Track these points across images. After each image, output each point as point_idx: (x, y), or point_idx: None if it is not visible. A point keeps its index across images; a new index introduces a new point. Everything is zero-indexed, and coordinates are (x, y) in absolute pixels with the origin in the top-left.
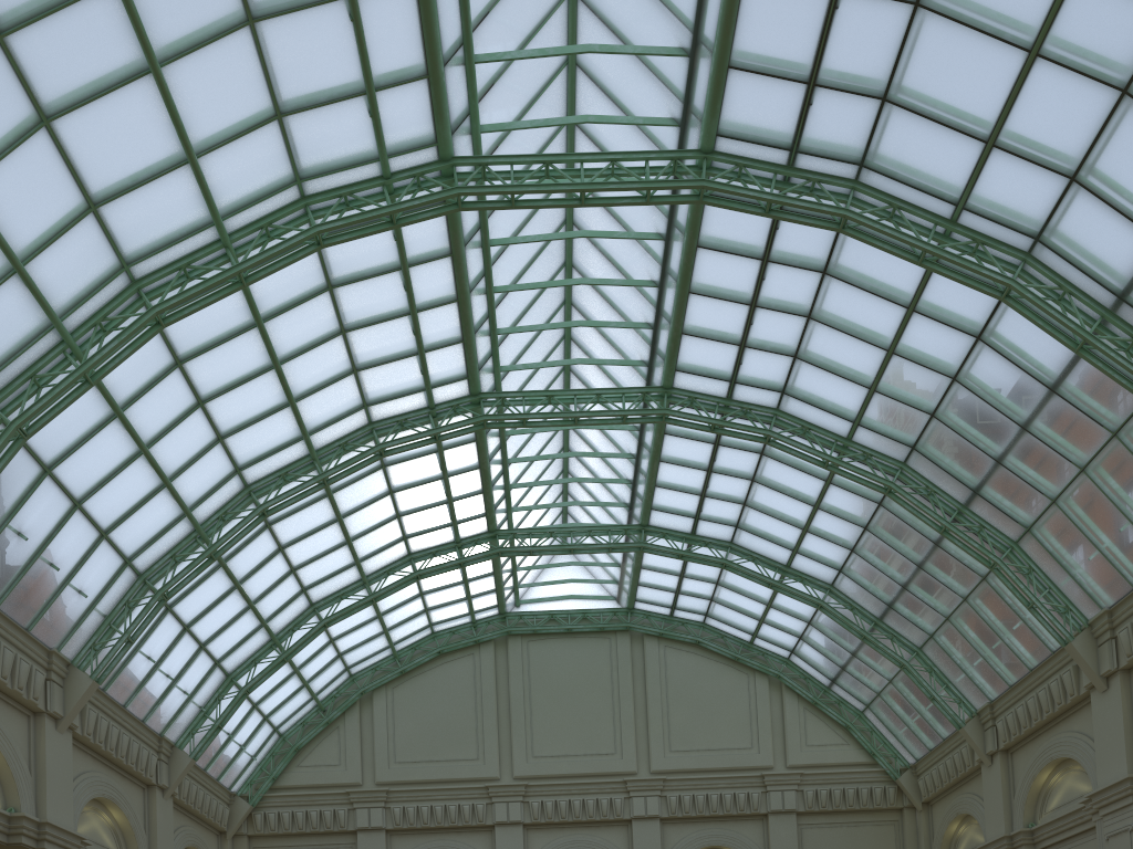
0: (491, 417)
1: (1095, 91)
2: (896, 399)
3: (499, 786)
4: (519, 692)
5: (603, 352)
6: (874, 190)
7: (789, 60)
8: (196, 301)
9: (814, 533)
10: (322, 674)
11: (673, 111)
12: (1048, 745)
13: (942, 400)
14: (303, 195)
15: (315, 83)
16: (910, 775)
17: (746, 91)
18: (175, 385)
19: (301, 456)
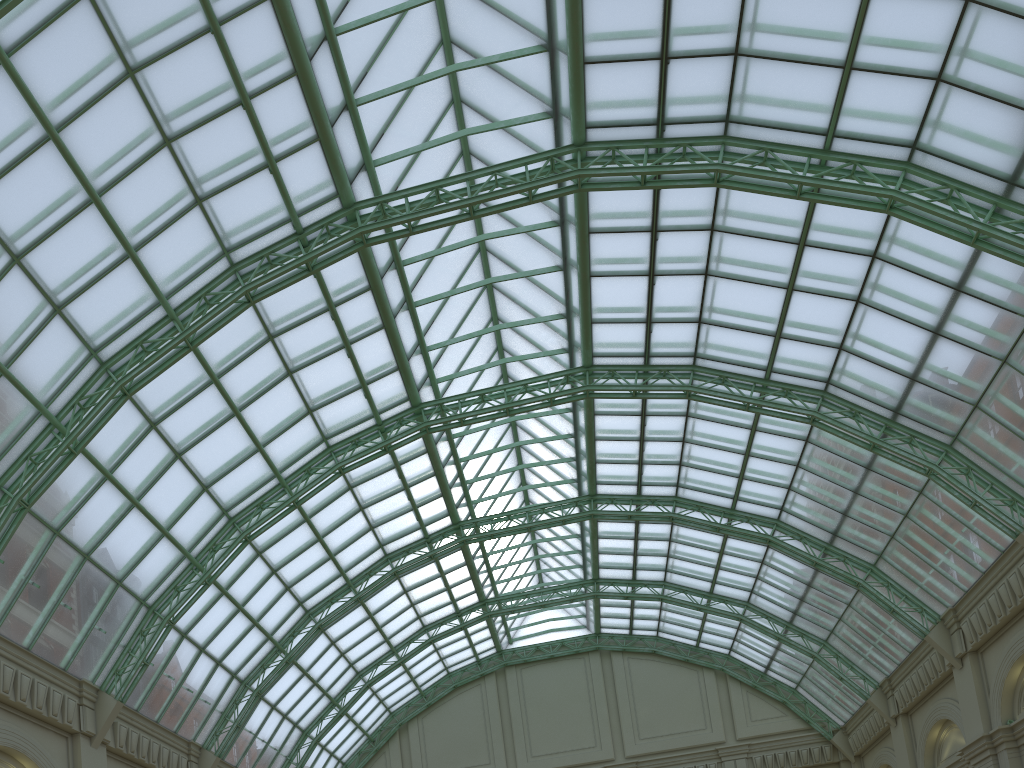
0: (468, 537)
1: (838, 302)
2: (760, 482)
3: None
4: (517, 708)
5: (546, 473)
6: (707, 369)
7: (630, 313)
8: (268, 522)
9: (725, 569)
10: (369, 717)
11: (562, 344)
12: (933, 709)
13: (793, 479)
14: (328, 445)
15: (330, 391)
16: (841, 735)
17: (606, 332)
18: (257, 566)
19: (341, 585)
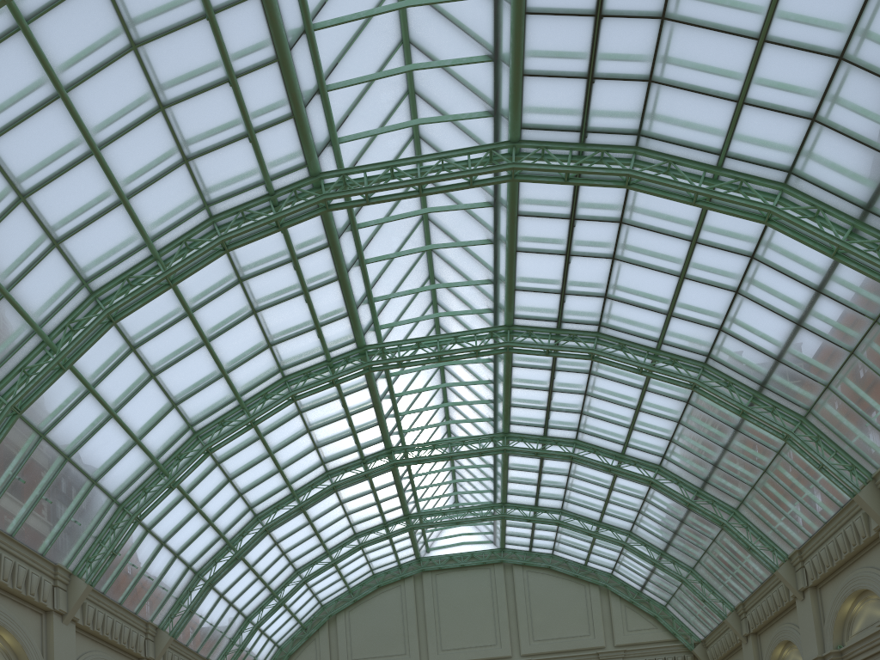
0: (399, 461)
1: (720, 292)
2: (647, 433)
3: None
4: (431, 608)
5: (467, 411)
6: (609, 336)
7: (548, 285)
8: (227, 437)
9: (613, 503)
10: (303, 608)
11: (488, 305)
12: (777, 631)
13: (674, 433)
14: (284, 375)
15: (288, 329)
16: (701, 647)
17: (526, 299)
18: (215, 474)
19: (286, 494)
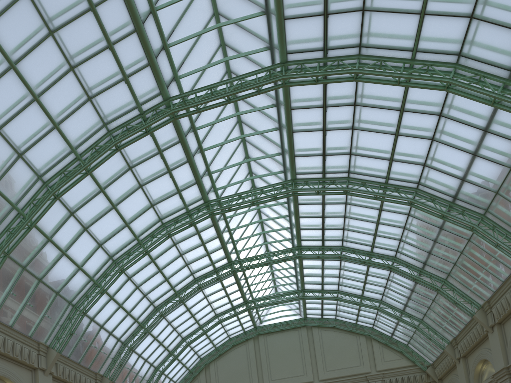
0: (236, 268)
1: (422, 141)
2: (385, 237)
3: None
4: (264, 356)
5: (276, 236)
6: (355, 178)
7: (314, 151)
8: (132, 262)
9: (368, 283)
10: (190, 360)
11: (280, 168)
12: (478, 354)
13: (402, 235)
14: (162, 223)
15: (162, 195)
16: (431, 368)
17: (302, 161)
18: (129, 284)
19: (172, 294)
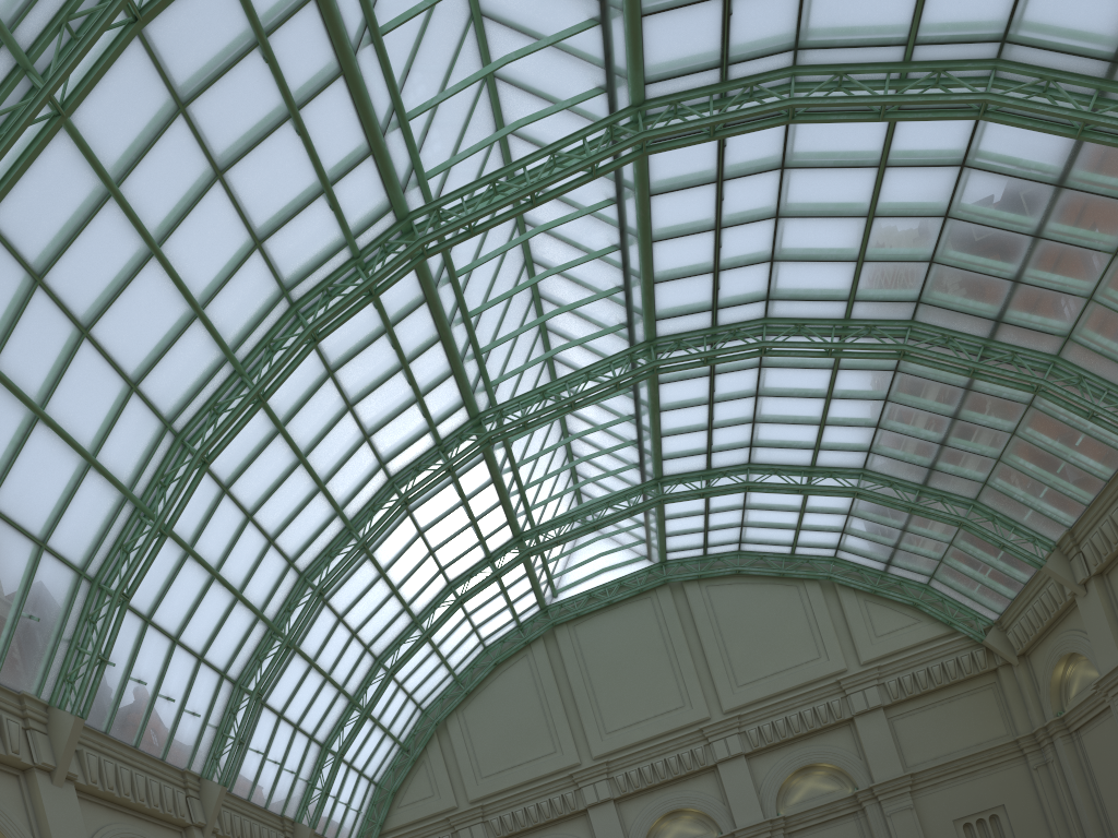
0: (495, 432)
1: None
2: (888, 260)
3: (582, 771)
4: (578, 677)
5: (581, 329)
6: (815, 67)
7: None
8: (229, 431)
9: (833, 424)
10: (399, 718)
11: (596, 80)
12: None
13: (938, 243)
14: (292, 302)
15: (281, 202)
16: (996, 632)
17: (663, 30)
18: (226, 509)
19: (339, 530)
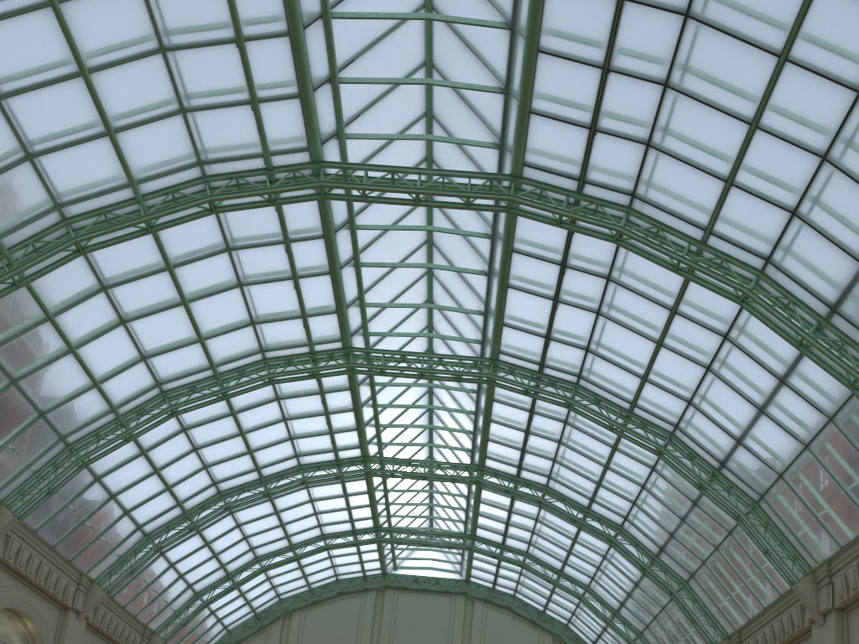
0: (372, 470)
1: (693, 366)
2: (612, 492)
3: None
4: (387, 623)
5: (449, 439)
6: (587, 389)
7: (534, 326)
8: (195, 404)
9: (575, 555)
10: (260, 597)
11: (477, 336)
12: None
13: (637, 497)
14: (264, 357)
15: (274, 311)
16: None
17: (512, 336)
18: (180, 440)
19: (255, 478)
